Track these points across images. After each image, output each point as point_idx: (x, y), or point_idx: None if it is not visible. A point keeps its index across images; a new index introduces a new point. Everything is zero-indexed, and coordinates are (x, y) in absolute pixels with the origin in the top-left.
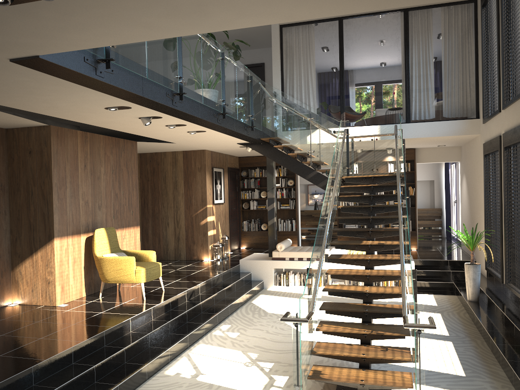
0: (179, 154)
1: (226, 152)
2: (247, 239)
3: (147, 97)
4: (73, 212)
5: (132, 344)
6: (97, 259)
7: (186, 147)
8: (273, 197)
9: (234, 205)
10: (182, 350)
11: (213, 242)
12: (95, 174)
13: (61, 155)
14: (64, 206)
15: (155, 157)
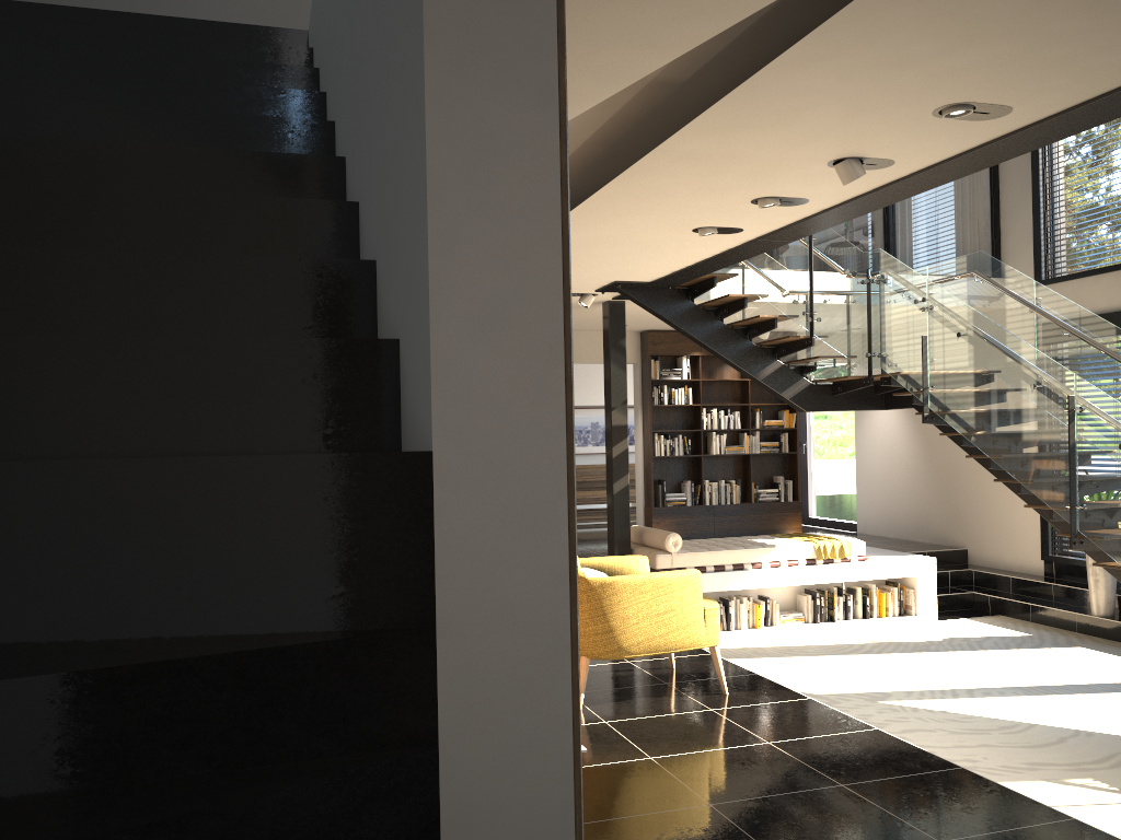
0: None
1: None
2: None
3: None
4: None
5: None
6: (586, 588)
7: None
8: (627, 424)
9: None
10: None
11: None
12: None
13: None
14: None
15: None
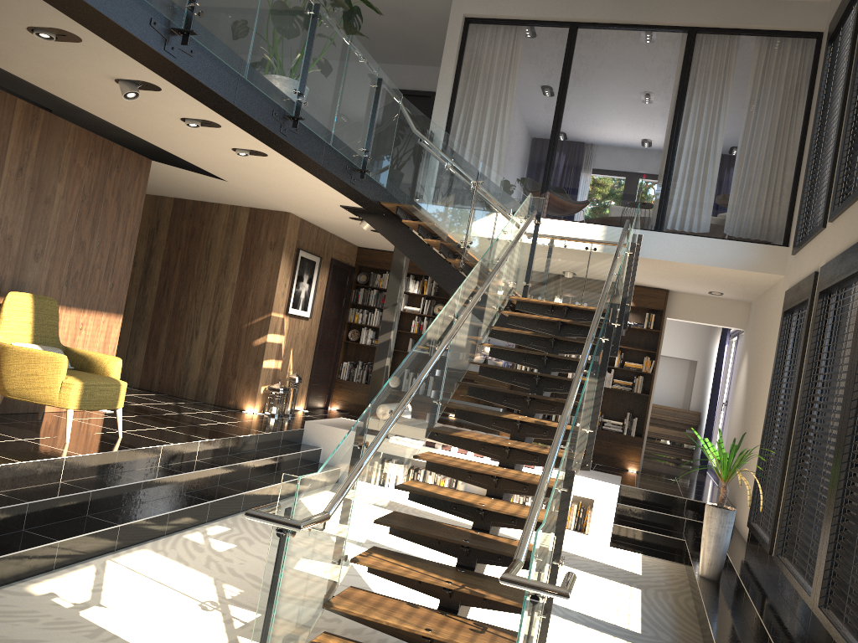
0: (243, 211)
1: (330, 227)
2: (342, 395)
3: (91, 4)
4: None
5: None
6: None
7: (252, 198)
8: (393, 321)
9: (331, 330)
10: (96, 553)
11: (271, 383)
12: (40, 192)
13: None
14: None
15: (200, 210)
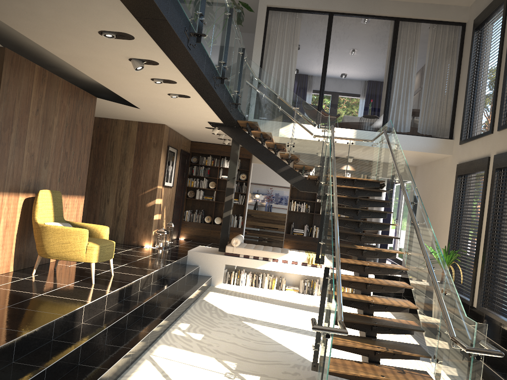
0: (134, 124)
1: (184, 132)
2: (187, 230)
3: (169, 23)
4: (15, 164)
5: (89, 340)
6: (37, 227)
7: (146, 117)
8: (233, 188)
9: (179, 192)
10: (142, 351)
11: (157, 228)
12: (47, 124)
13: (12, 88)
14: (6, 154)
15: (104, 123)
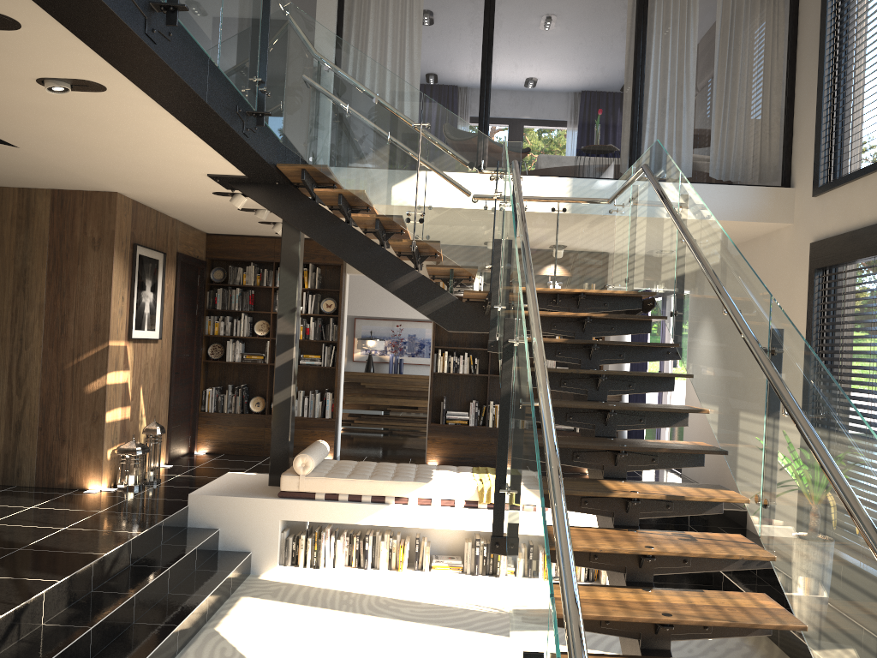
0: (41, 196)
1: (175, 210)
2: (211, 433)
3: None
4: None
5: None
6: None
7: (59, 174)
8: (294, 334)
9: (186, 349)
10: None
11: (120, 441)
12: None
13: None
14: None
15: None
